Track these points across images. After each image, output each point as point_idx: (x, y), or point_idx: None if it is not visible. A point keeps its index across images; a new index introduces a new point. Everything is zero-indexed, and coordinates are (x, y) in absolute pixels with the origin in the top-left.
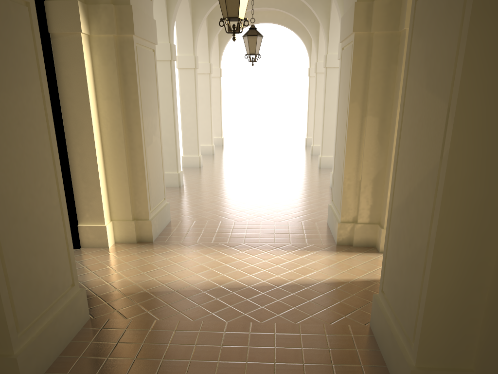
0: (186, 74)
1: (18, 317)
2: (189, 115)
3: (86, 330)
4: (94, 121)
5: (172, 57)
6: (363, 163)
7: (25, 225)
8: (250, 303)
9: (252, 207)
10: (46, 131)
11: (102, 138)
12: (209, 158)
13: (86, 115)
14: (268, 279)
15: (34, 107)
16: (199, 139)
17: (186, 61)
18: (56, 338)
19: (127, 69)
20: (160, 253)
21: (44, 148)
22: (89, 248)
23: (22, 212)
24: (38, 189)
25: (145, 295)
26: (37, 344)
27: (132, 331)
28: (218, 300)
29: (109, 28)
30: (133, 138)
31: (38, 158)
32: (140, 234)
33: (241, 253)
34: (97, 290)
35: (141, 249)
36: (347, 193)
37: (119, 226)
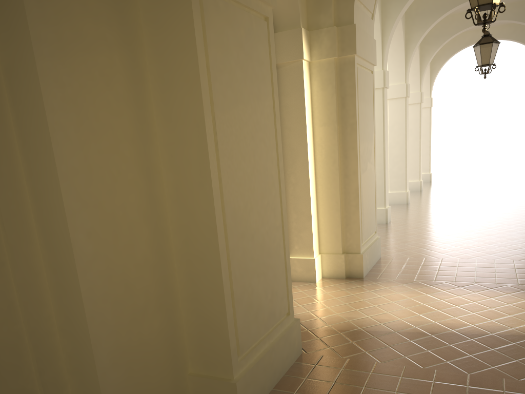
0: (396, 104)
1: (239, 340)
2: (397, 148)
3: (299, 365)
4: (309, 149)
5: (385, 84)
6: None
7: (251, 243)
8: (498, 354)
9: (479, 243)
10: (275, 147)
11: (316, 166)
12: (416, 195)
13: (302, 143)
14: (518, 326)
15: (266, 122)
16: (407, 172)
17: (396, 90)
18: (271, 368)
19: (346, 92)
20: (373, 290)
21: (272, 165)
22: (296, 281)
23: (249, 229)
24: (264, 207)
25: (360, 333)
26: (254, 371)
27: (350, 372)
28: (452, 346)
29: (330, 51)
30: (348, 164)
31: (266, 175)
32: (349, 269)
33: (474, 294)
34: (308, 325)
35: (350, 284)
36: None
37: (327, 260)
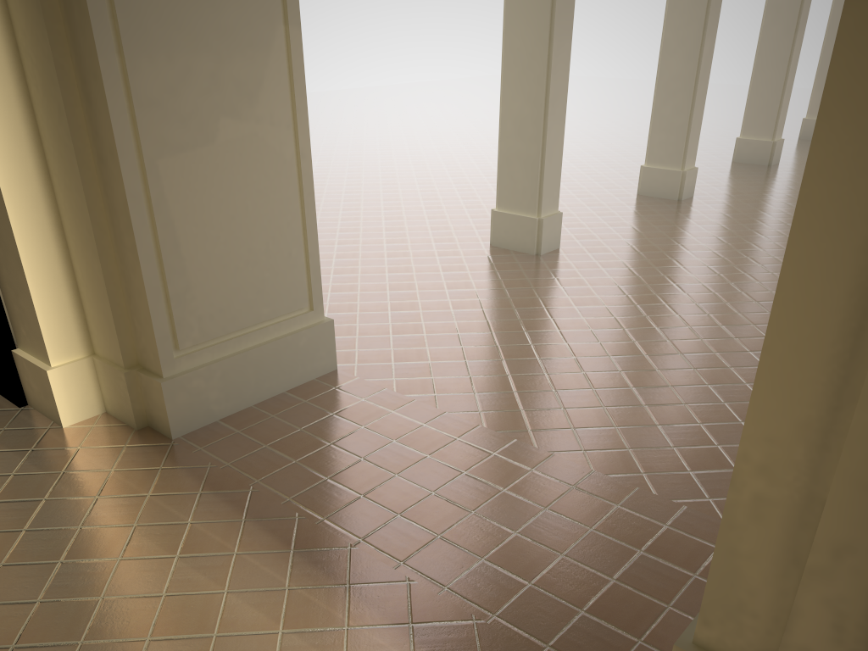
0: None
1: None
2: (680, 56)
3: None
4: None
5: None
6: (855, 420)
7: None
8: None
9: (615, 377)
10: None
11: (37, 119)
12: (740, 177)
13: None
14: None
15: None
16: (694, 123)
17: None
18: None
19: None
20: (108, 496)
21: None
22: (38, 411)
23: None
24: None
25: None
26: None
27: None
28: None
29: None
30: (97, 125)
31: None
32: (148, 409)
33: (274, 598)
34: None
35: (106, 458)
36: (748, 534)
37: (104, 375)
